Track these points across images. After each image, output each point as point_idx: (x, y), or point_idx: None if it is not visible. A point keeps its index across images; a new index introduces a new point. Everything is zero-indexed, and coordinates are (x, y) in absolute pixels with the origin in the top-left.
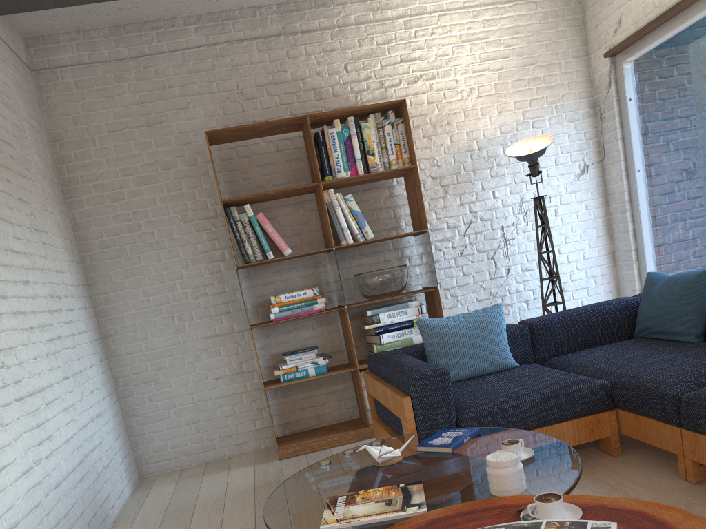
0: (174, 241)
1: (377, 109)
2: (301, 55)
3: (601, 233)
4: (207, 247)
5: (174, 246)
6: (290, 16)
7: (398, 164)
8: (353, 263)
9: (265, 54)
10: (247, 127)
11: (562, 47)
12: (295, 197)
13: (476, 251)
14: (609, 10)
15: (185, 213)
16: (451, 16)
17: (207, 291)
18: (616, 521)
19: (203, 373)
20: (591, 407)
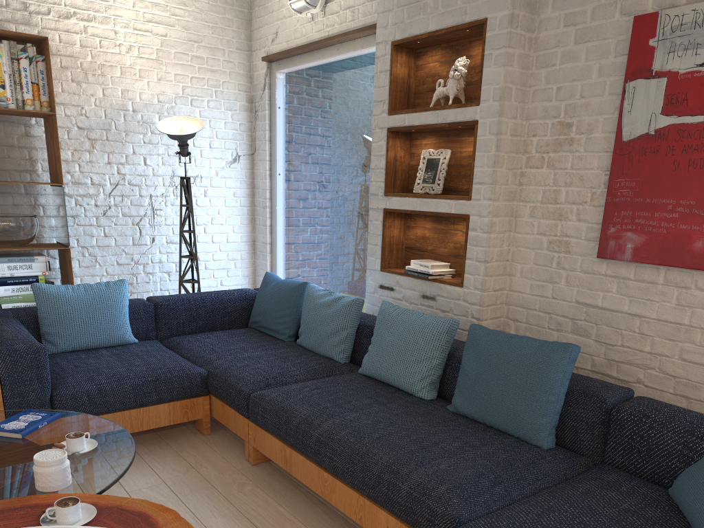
0: None
1: (13, 36)
2: None
3: (245, 221)
4: None
5: None
6: None
7: (35, 106)
8: None
9: None
10: None
11: (227, 35)
12: None
13: (121, 214)
14: (270, 18)
15: None
16: None
17: None
18: (120, 522)
19: None
20: (187, 392)
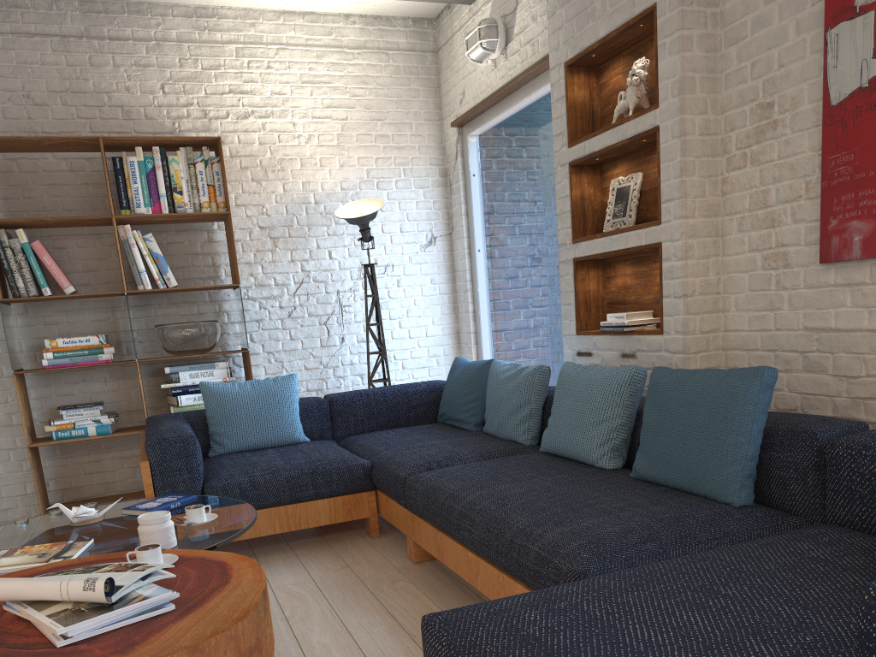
0: None
1: (190, 142)
2: (108, 65)
3: (446, 310)
4: None
5: None
6: (96, 17)
7: (211, 208)
8: (160, 312)
9: (62, 56)
10: (23, 140)
11: (414, 107)
12: (91, 227)
13: (306, 314)
14: (457, 79)
15: None
16: (292, 52)
17: None
18: (196, 568)
19: None
20: (348, 486)
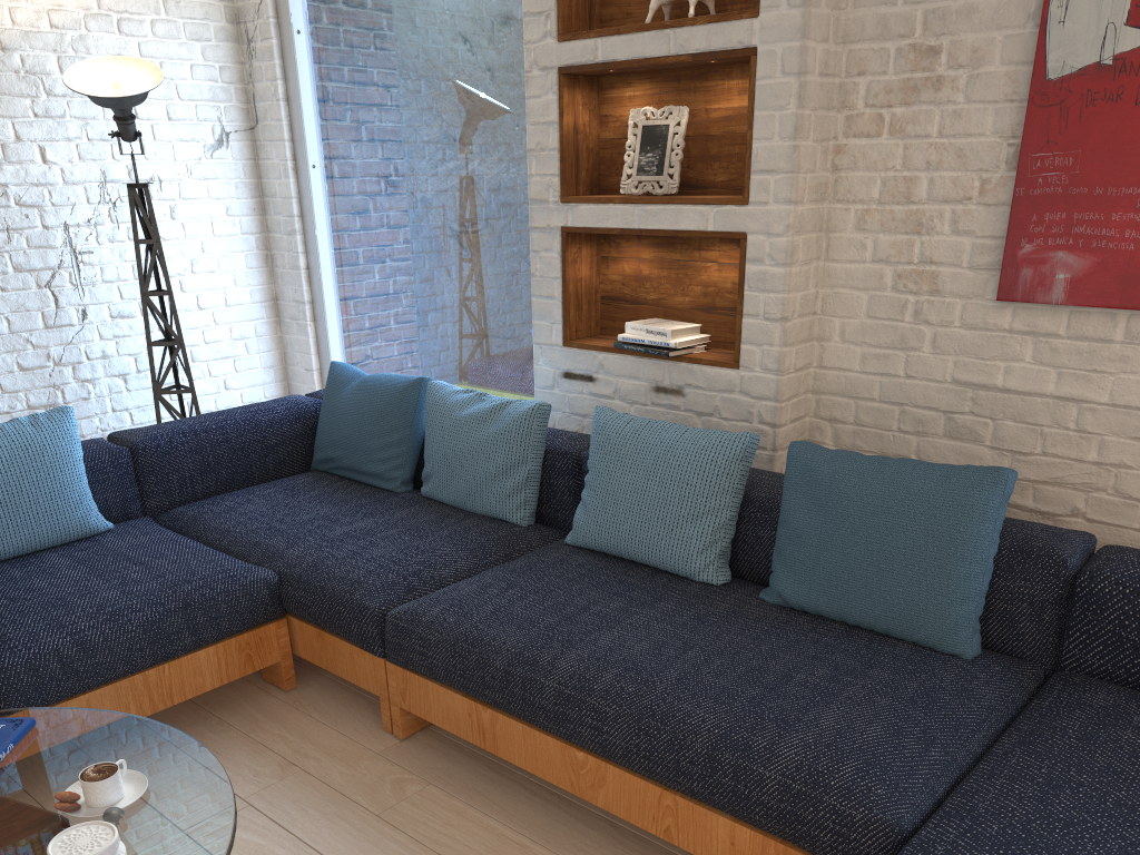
0: None
1: None
2: None
3: (255, 262)
4: None
5: None
6: None
7: None
8: None
9: None
10: None
11: None
12: None
13: (11, 267)
14: None
15: None
16: None
17: None
18: None
19: None
20: (247, 620)
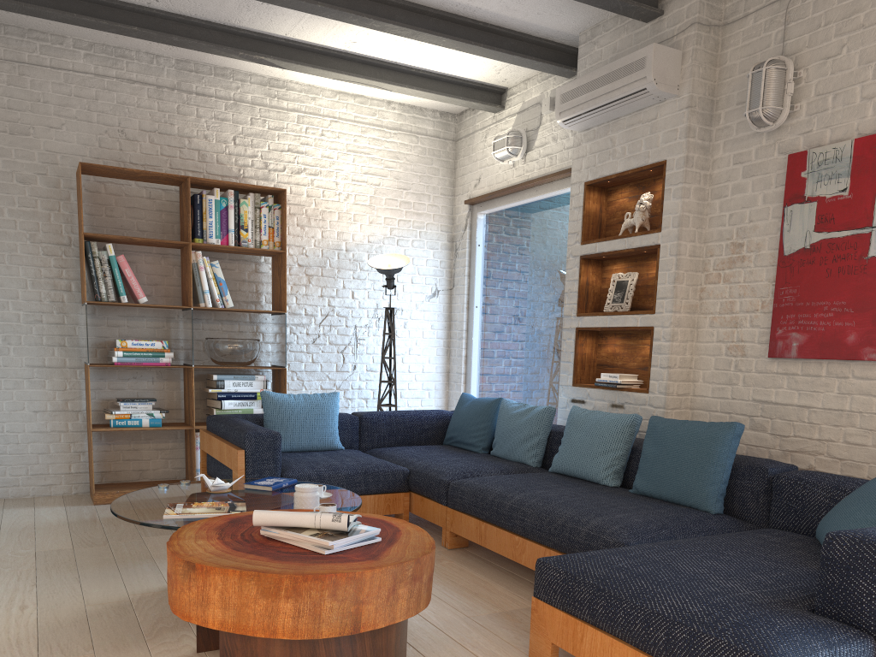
0: (16, 258)
1: (258, 189)
2: (192, 114)
3: (441, 352)
4: (52, 273)
5: (15, 263)
6: (188, 75)
7: (269, 246)
8: (207, 326)
9: (155, 102)
10: (125, 170)
11: (433, 183)
12: (159, 247)
13: (328, 342)
14: (474, 166)
15: (35, 232)
16: (342, 125)
17: (43, 318)
18: (364, 521)
19: (20, 403)
20: (391, 486)
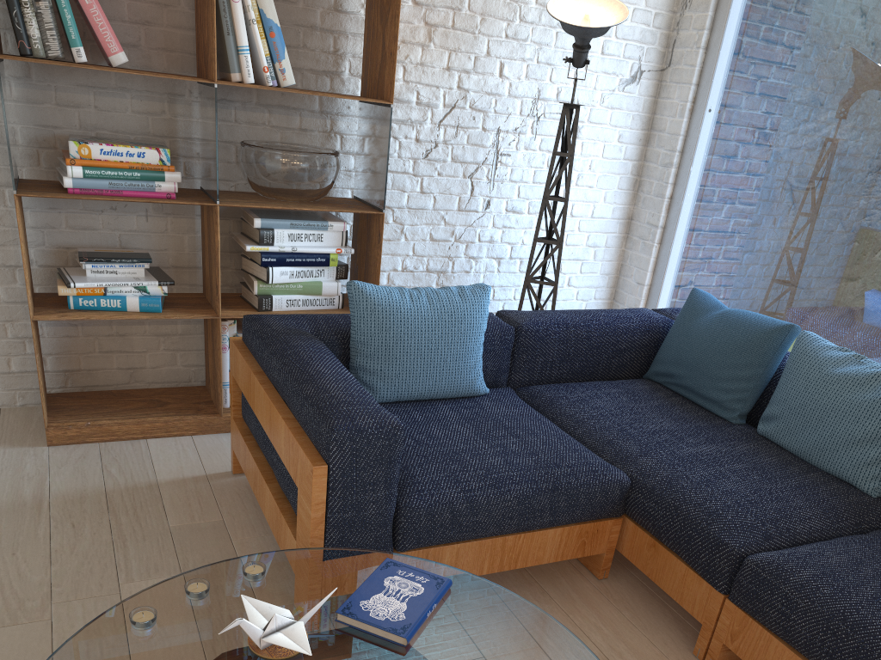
0: None
1: None
2: None
3: (625, 184)
4: None
5: None
6: None
7: None
8: (243, 116)
9: None
10: None
11: None
12: None
13: (450, 157)
14: None
15: None
16: None
17: None
18: None
19: None
20: (595, 513)
